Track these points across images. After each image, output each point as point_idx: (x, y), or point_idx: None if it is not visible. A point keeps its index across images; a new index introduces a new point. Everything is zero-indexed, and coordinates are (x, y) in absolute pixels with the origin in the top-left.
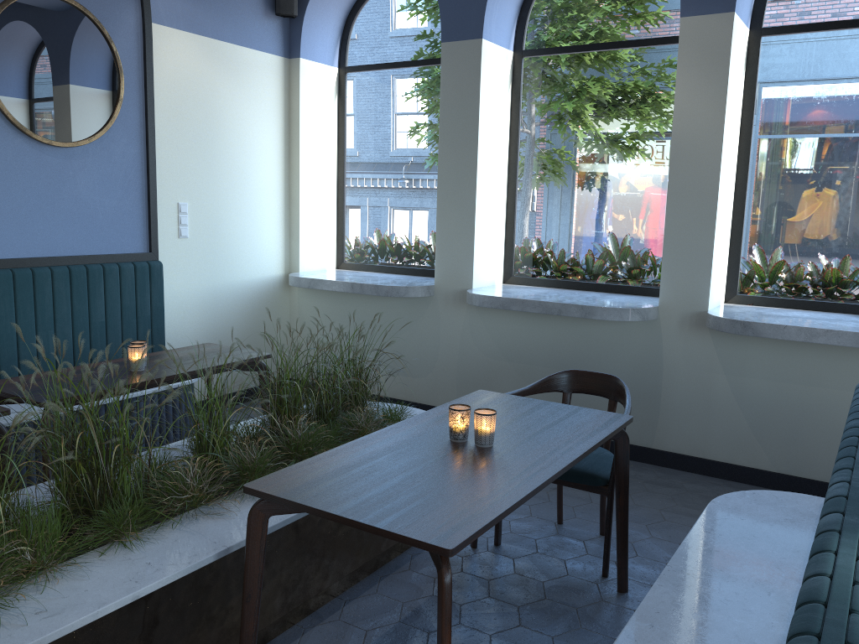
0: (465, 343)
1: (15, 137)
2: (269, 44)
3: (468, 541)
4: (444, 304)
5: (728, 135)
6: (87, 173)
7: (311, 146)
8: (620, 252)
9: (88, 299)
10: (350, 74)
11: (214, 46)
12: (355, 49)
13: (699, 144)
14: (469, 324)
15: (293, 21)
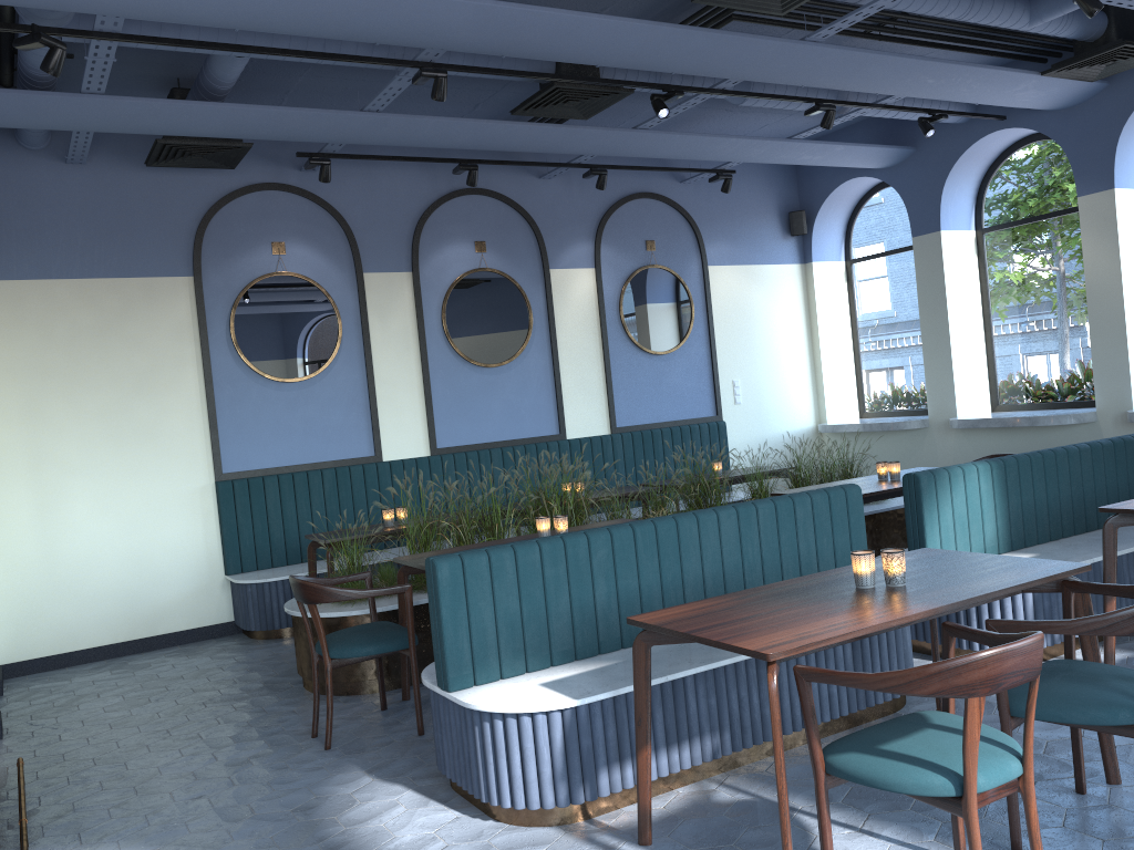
0: (956, 461)
1: (637, 353)
2: (788, 257)
3: None
4: (937, 432)
5: (1132, 274)
6: (676, 368)
7: (827, 325)
8: (1080, 374)
9: (682, 448)
10: (854, 264)
11: (748, 270)
12: (856, 245)
13: (1105, 286)
14: (958, 445)
15: (804, 236)
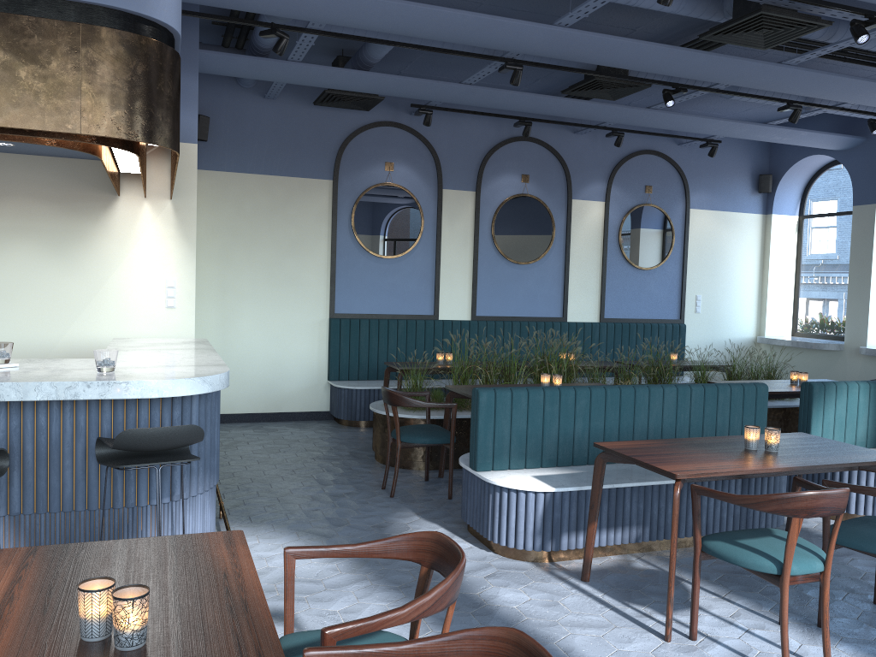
0: (861, 379)
1: (627, 266)
2: (753, 208)
3: (771, 392)
4: (849, 355)
5: None
6: (654, 281)
7: (777, 263)
8: None
9: (650, 339)
10: (805, 219)
11: (721, 214)
12: (809, 205)
13: None
14: (863, 367)
15: (769, 194)
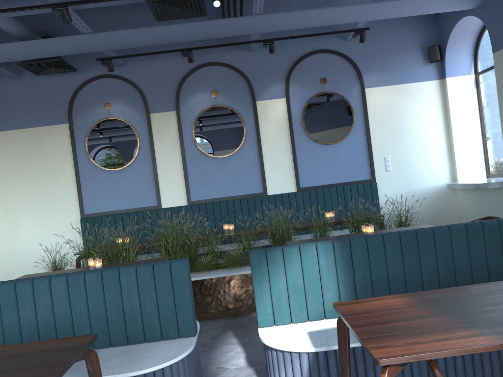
0: None
1: (315, 144)
2: (429, 76)
3: None
4: None
5: None
6: (342, 152)
7: (459, 117)
8: None
9: (344, 199)
10: (480, 75)
11: (397, 88)
12: (480, 62)
13: None
14: None
15: (441, 61)
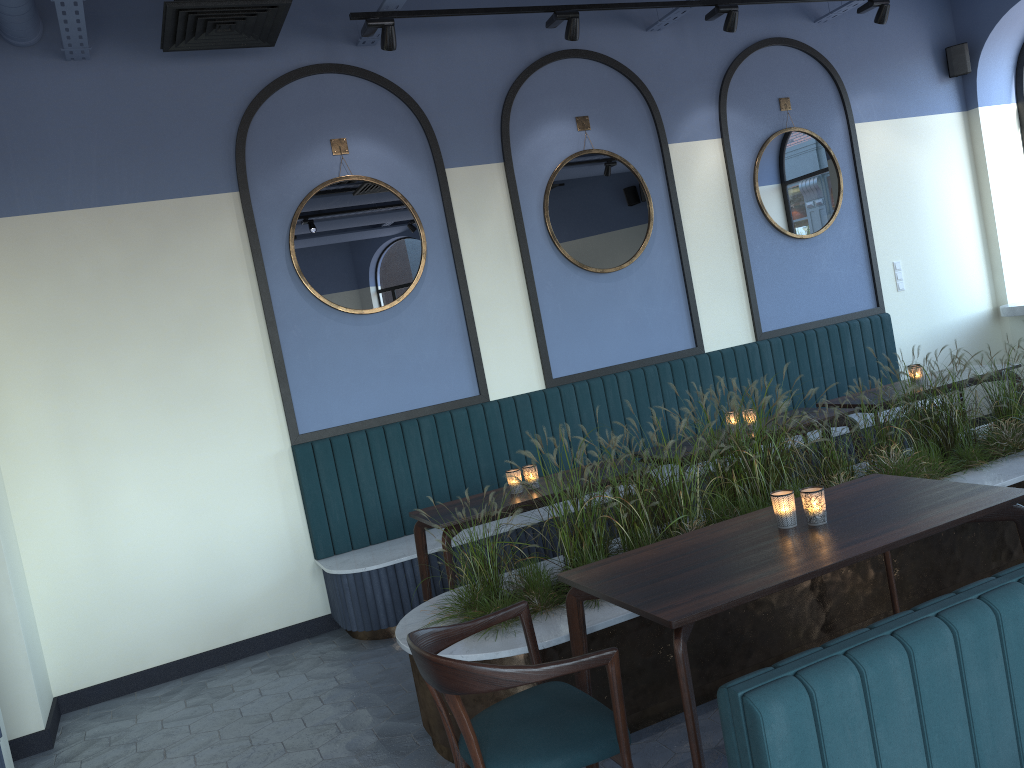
0: None
1: (779, 239)
2: (947, 104)
3: None
4: None
5: None
6: (826, 254)
7: (1001, 184)
8: None
9: (841, 350)
10: None
11: (902, 124)
12: None
13: None
14: None
15: (965, 77)
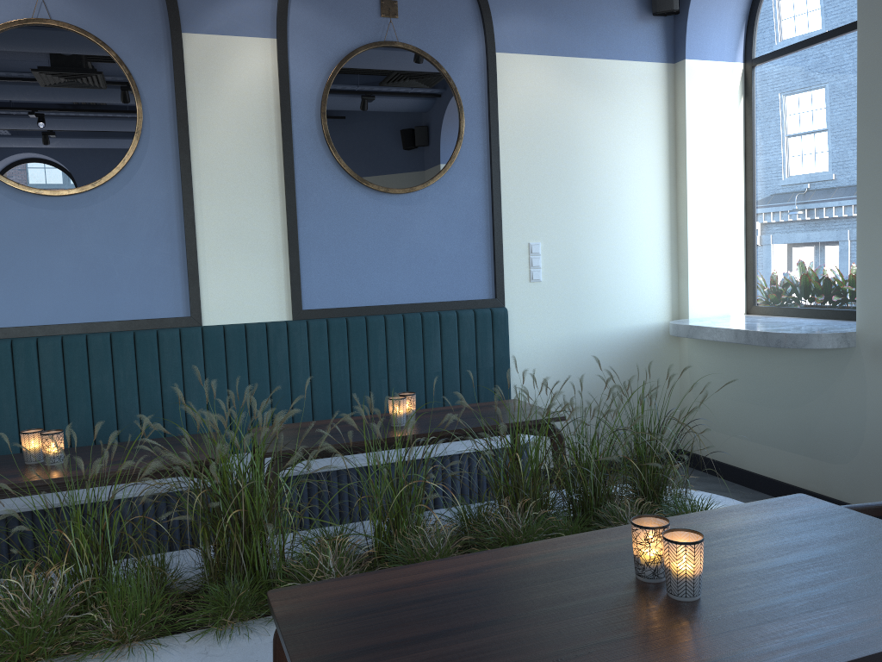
0: None
1: (353, 189)
2: (646, 50)
3: None
4: (871, 360)
5: None
6: (426, 218)
7: (704, 163)
8: None
9: (423, 348)
10: (758, 67)
11: (572, 65)
12: (763, 34)
13: None
14: None
15: (677, 18)
